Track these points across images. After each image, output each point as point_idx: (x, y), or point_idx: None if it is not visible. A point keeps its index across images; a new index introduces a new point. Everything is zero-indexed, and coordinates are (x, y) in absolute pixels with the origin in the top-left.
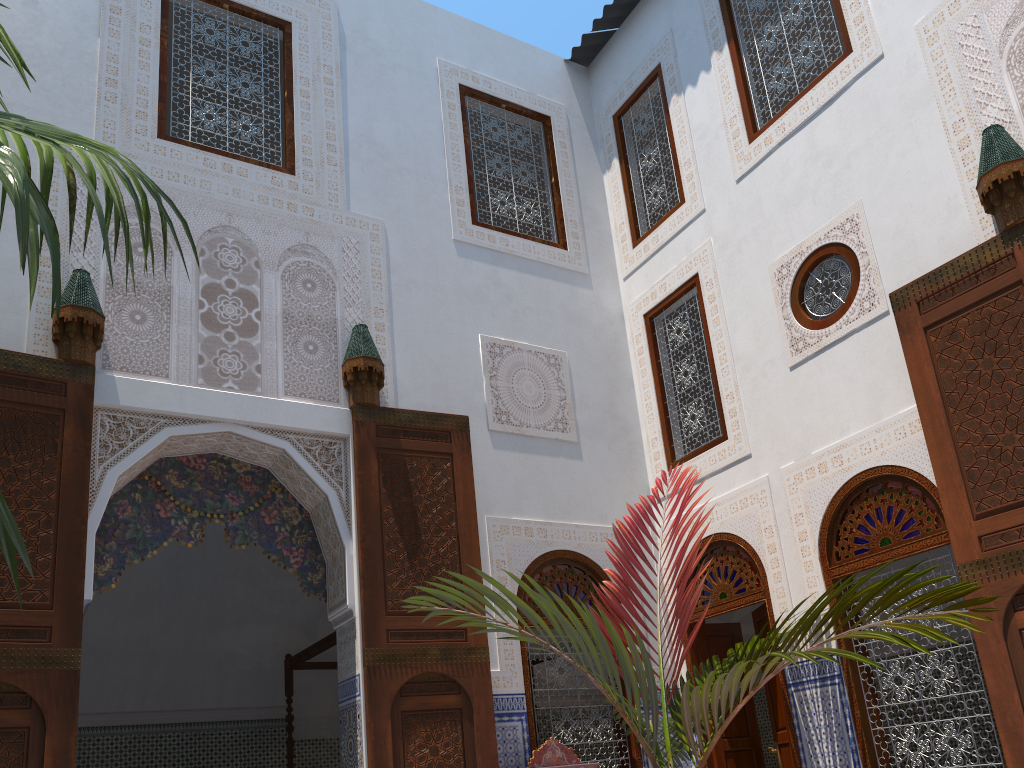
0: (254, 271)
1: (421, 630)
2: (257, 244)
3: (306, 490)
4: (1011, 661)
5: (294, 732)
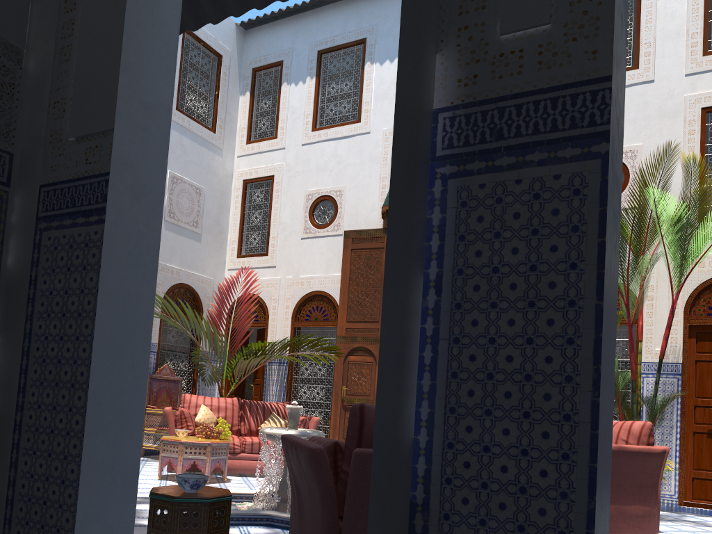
0: None
1: None
2: None
3: None
4: (343, 371)
5: None
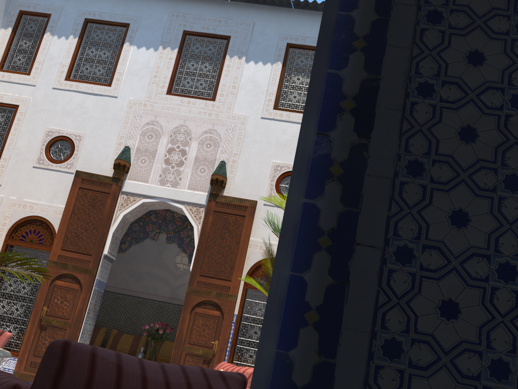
0: None
1: None
2: None
3: None
4: (47, 292)
5: None
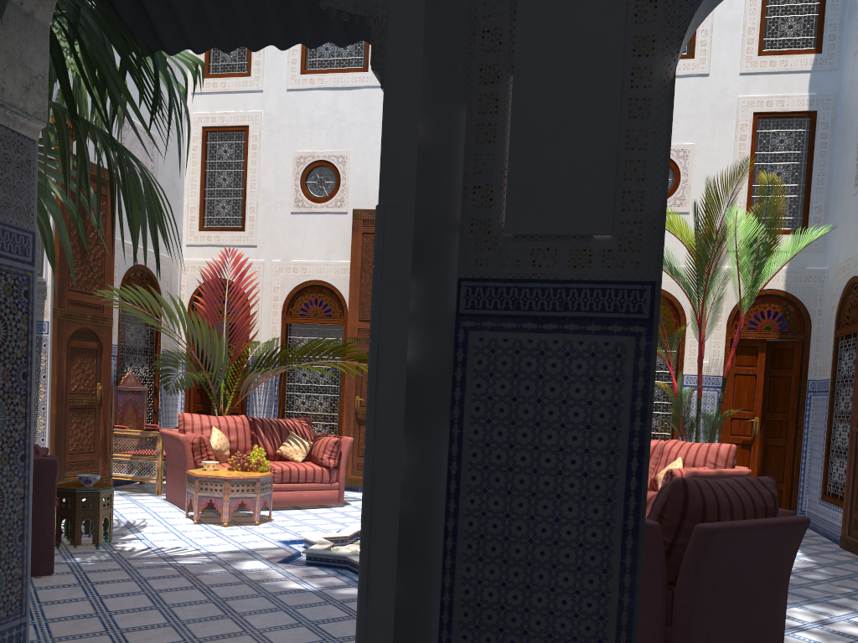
0: None
1: (84, 303)
2: None
3: None
4: (356, 378)
5: None
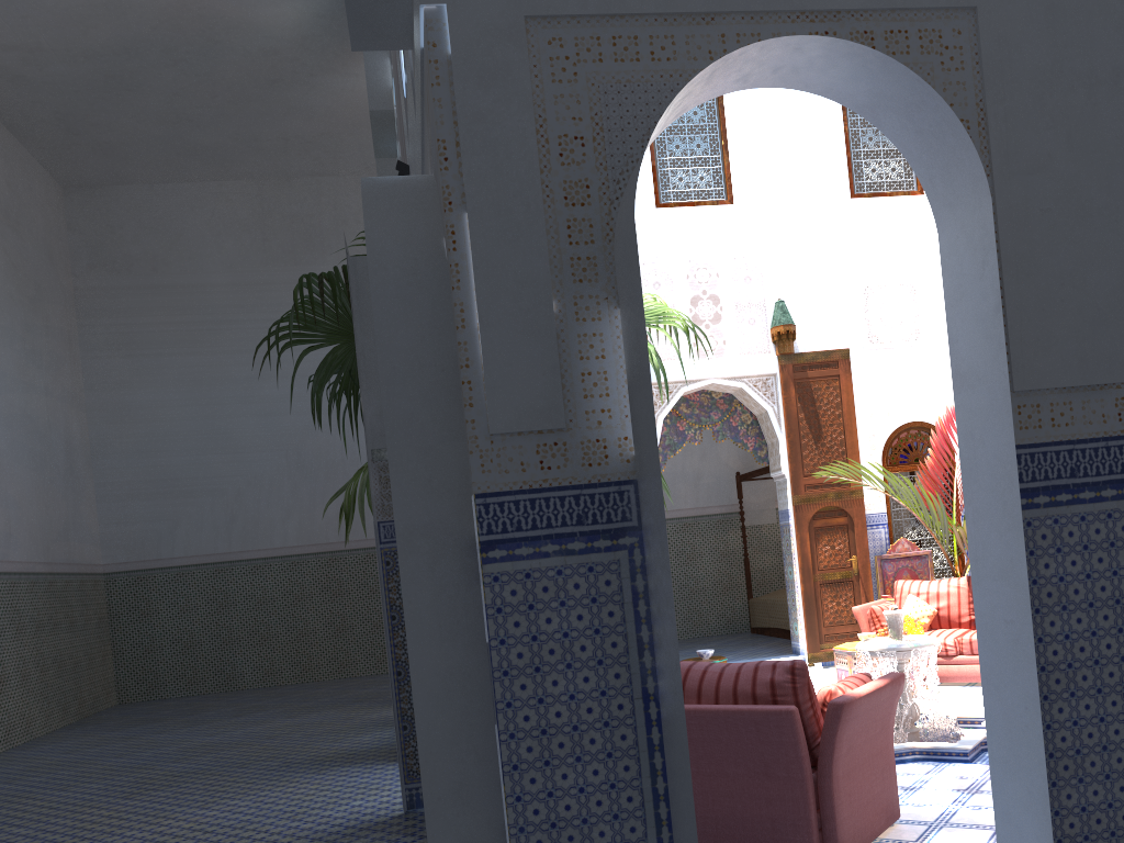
0: (716, 280)
1: (823, 483)
2: (716, 261)
3: (754, 406)
4: None
5: (745, 521)
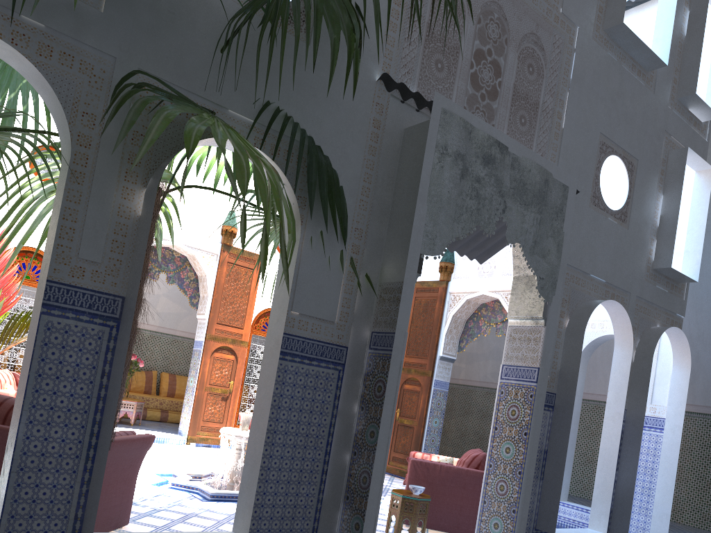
0: None
1: None
2: None
3: None
4: None
5: None
